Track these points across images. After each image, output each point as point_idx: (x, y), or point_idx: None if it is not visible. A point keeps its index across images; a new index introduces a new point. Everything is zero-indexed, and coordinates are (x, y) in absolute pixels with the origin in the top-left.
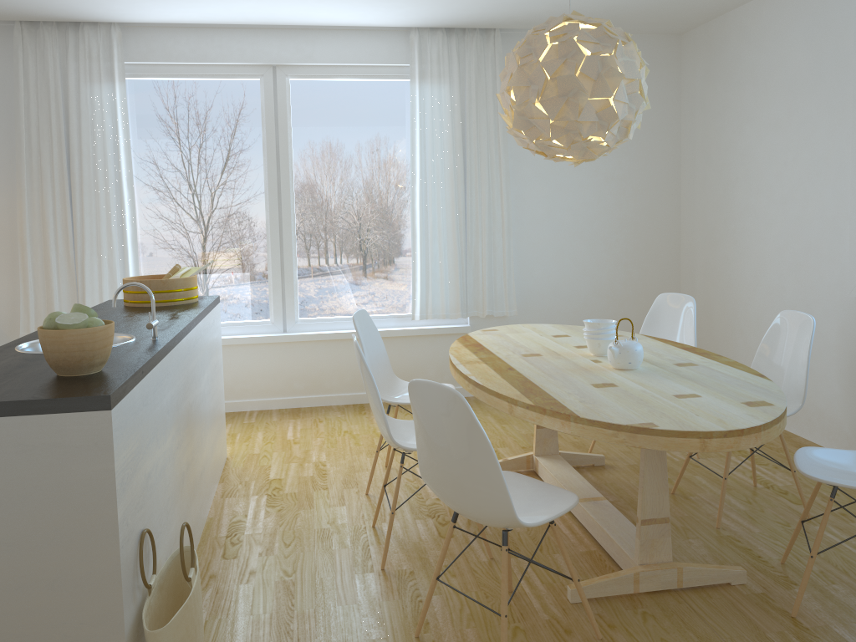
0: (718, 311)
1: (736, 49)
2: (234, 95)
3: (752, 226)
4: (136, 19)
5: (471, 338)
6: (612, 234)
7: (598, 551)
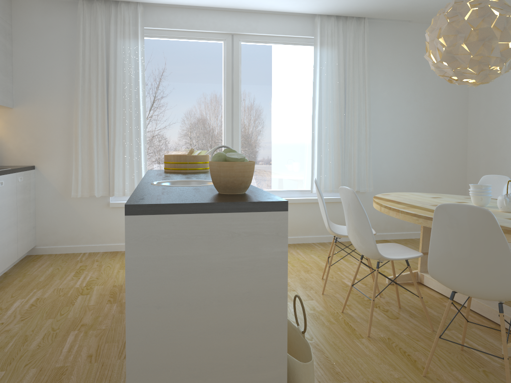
0: None
1: None
2: (207, 51)
3: None
4: (155, 0)
5: (382, 198)
6: (428, 144)
7: (497, 327)
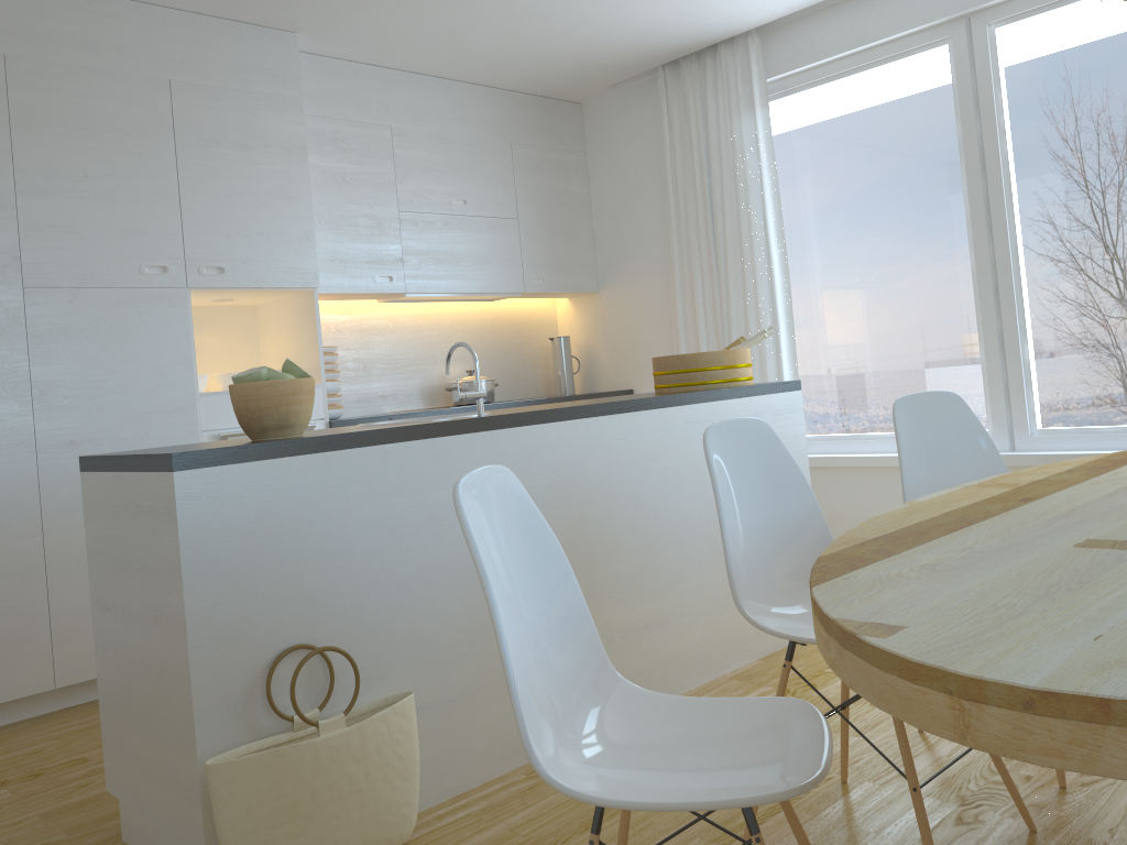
0: None
1: None
2: (912, 82)
3: None
4: (764, 17)
5: None
6: None
7: None
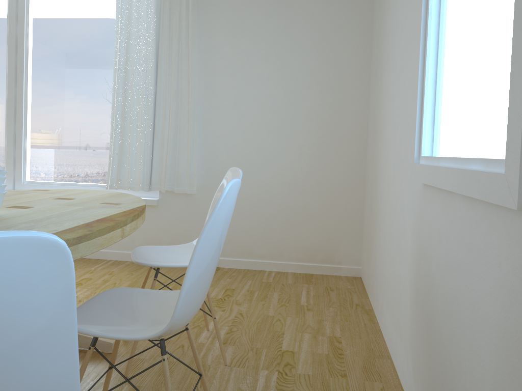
0: (373, 205)
1: None
2: None
3: (387, 110)
4: None
5: None
6: (297, 126)
7: None
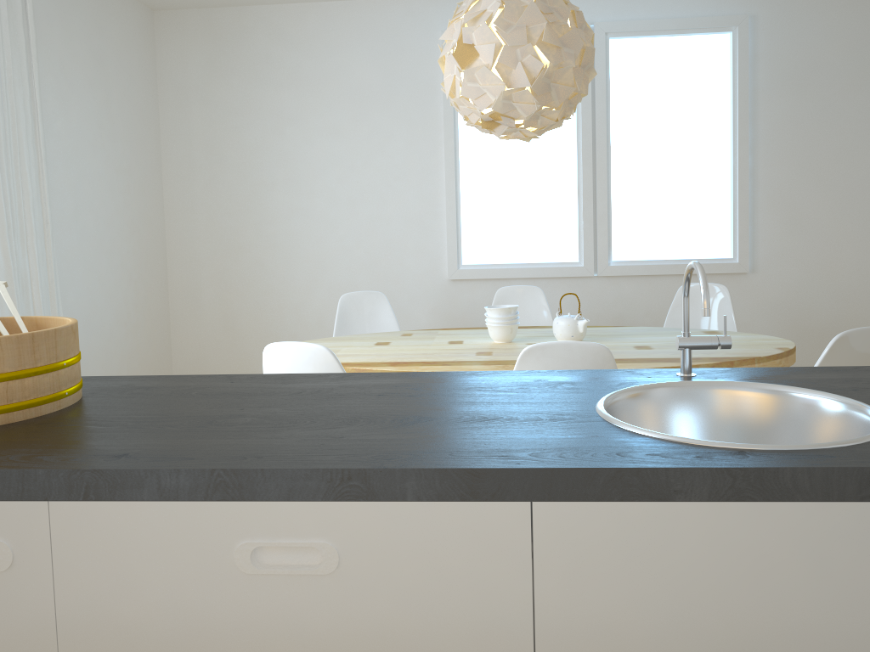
0: (249, 322)
1: (266, 48)
2: None
3: (305, 229)
4: None
5: (350, 363)
6: (124, 243)
7: None
